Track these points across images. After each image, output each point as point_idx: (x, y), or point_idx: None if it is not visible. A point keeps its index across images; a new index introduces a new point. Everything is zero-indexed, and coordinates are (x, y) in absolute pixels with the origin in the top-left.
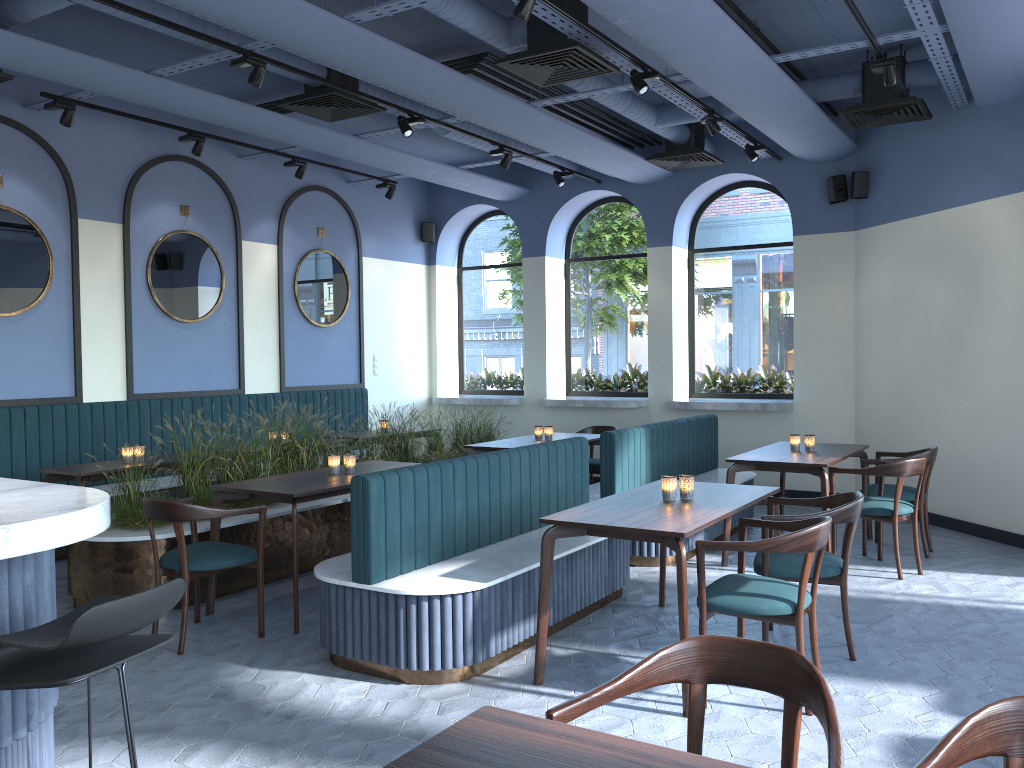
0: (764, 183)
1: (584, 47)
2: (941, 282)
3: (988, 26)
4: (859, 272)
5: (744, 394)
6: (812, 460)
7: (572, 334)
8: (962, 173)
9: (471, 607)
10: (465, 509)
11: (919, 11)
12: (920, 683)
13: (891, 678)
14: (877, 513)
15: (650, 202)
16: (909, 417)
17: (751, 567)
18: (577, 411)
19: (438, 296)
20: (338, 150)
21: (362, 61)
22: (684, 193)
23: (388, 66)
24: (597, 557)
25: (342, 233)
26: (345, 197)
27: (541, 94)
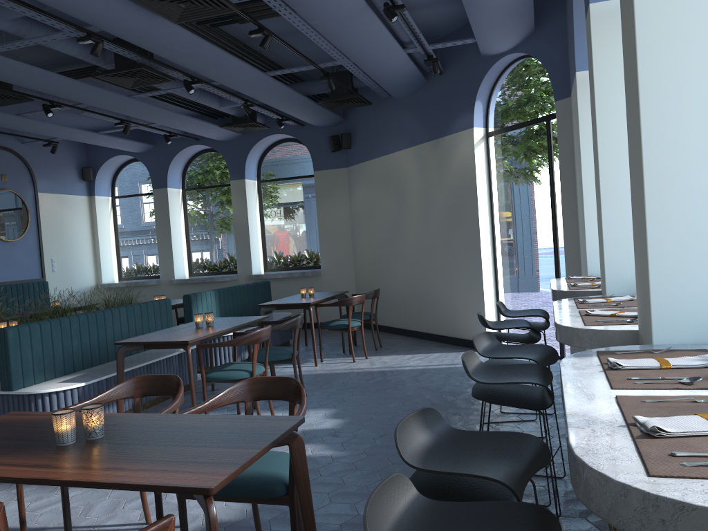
0: (298, 139)
1: (147, 68)
2: (386, 196)
3: (368, 61)
4: (350, 191)
5: (296, 267)
6: (306, 301)
7: (190, 237)
8: (391, 135)
9: (77, 397)
10: (80, 344)
11: (333, 52)
12: (328, 407)
13: (315, 407)
14: (340, 327)
15: (230, 152)
16: (378, 273)
17: (277, 365)
18: (195, 285)
19: (98, 216)
20: (6, 124)
21: (4, 74)
22: (250, 146)
23: (23, 77)
24: (170, 366)
25: (21, 177)
26: (21, 153)
27: (144, 88)
